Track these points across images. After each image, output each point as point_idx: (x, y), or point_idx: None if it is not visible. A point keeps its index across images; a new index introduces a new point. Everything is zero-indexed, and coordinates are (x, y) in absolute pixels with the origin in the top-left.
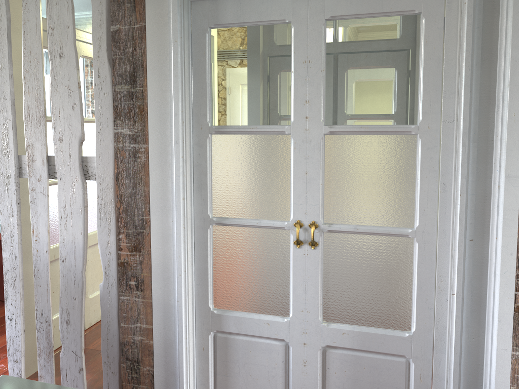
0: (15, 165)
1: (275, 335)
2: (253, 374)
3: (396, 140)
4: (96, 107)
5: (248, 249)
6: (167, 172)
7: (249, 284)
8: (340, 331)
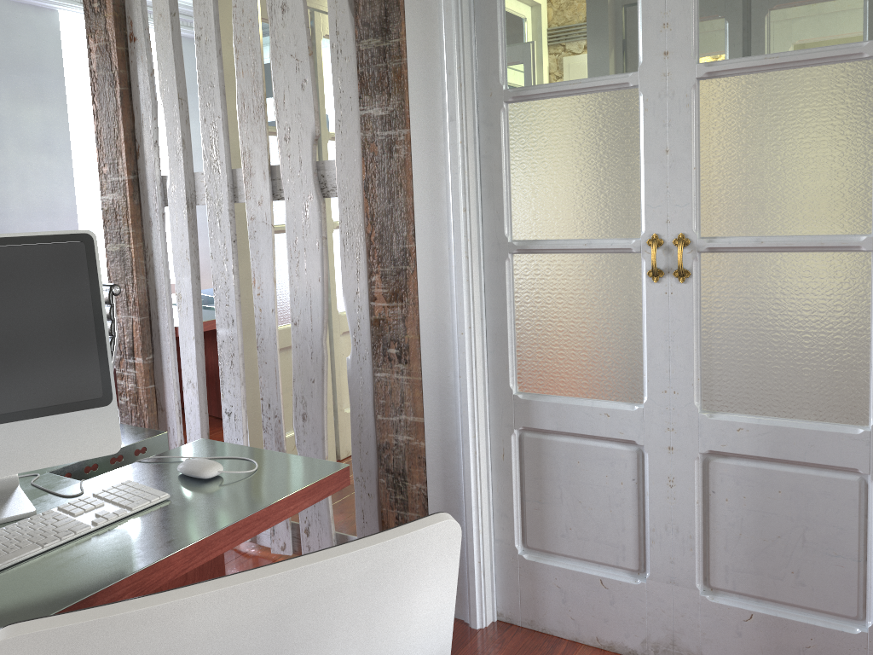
0: (228, 184)
1: (619, 433)
2: (584, 500)
3: (833, 73)
4: (334, 81)
5: (570, 291)
6: (439, 171)
7: (573, 350)
8: (734, 426)
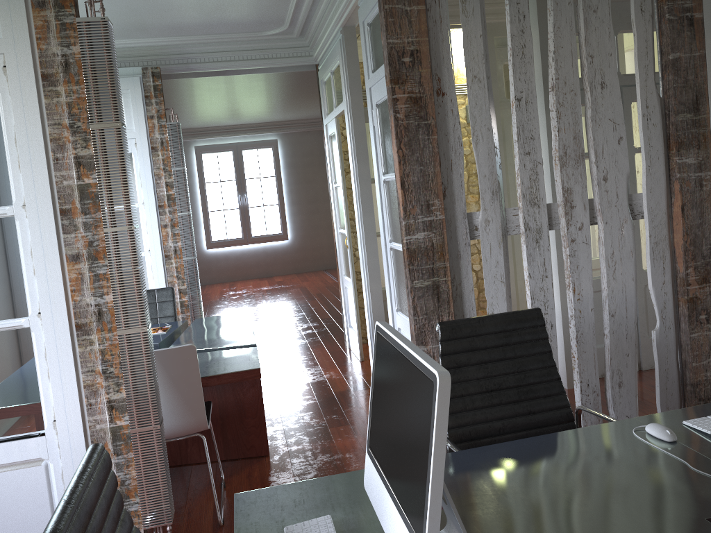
0: (547, 215)
1: None
2: None
3: None
4: (644, 139)
5: None
6: None
7: None
8: None
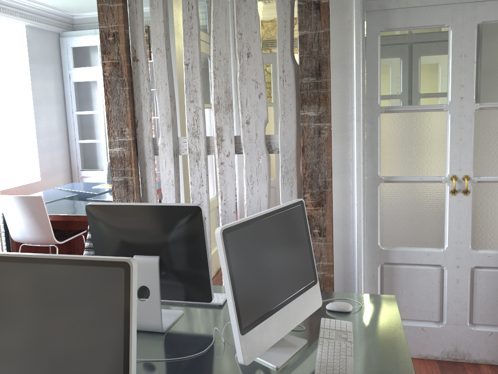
0: (204, 144)
1: (433, 262)
2: (414, 293)
3: None
4: (280, 95)
5: (410, 200)
6: (347, 144)
7: (410, 226)
8: (486, 255)
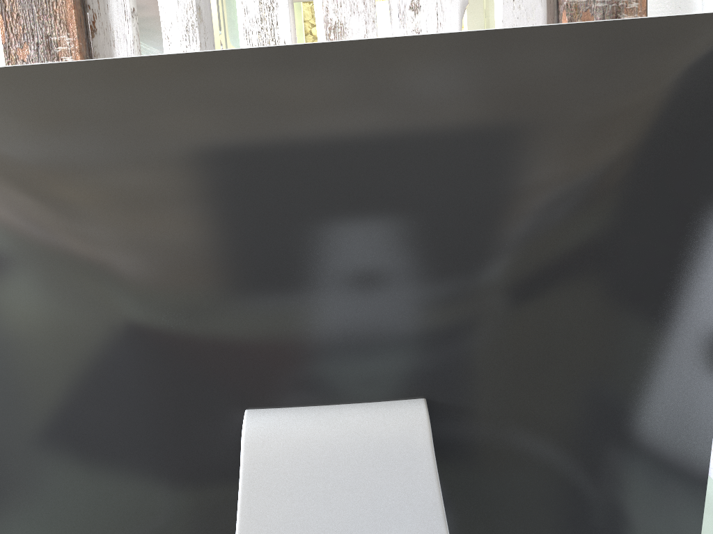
0: None
1: None
2: None
3: None
4: None
5: None
6: None
7: None
8: None
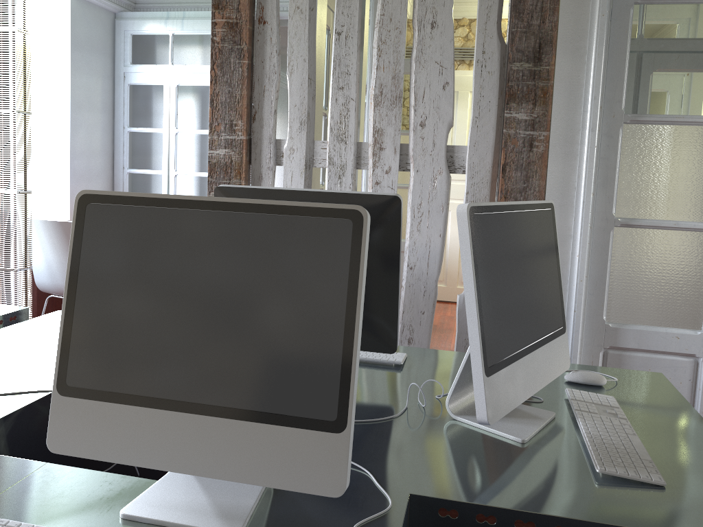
0: (354, 153)
1: (685, 349)
2: None
3: None
4: (475, 87)
5: (657, 255)
6: (571, 165)
7: (654, 294)
8: None
